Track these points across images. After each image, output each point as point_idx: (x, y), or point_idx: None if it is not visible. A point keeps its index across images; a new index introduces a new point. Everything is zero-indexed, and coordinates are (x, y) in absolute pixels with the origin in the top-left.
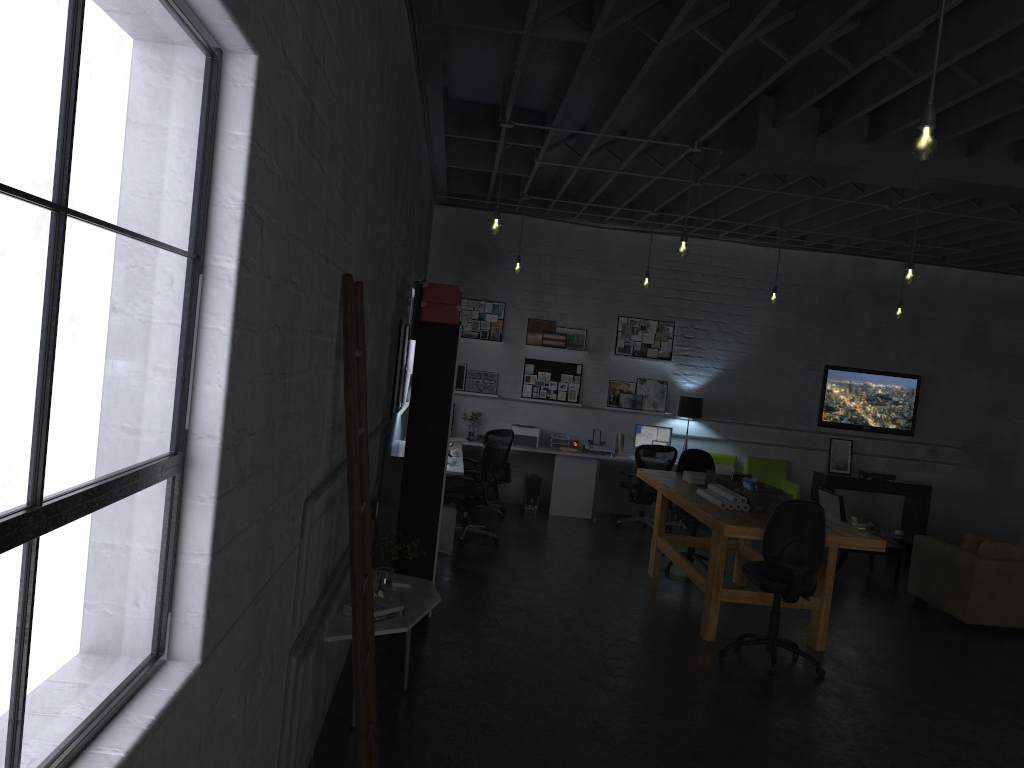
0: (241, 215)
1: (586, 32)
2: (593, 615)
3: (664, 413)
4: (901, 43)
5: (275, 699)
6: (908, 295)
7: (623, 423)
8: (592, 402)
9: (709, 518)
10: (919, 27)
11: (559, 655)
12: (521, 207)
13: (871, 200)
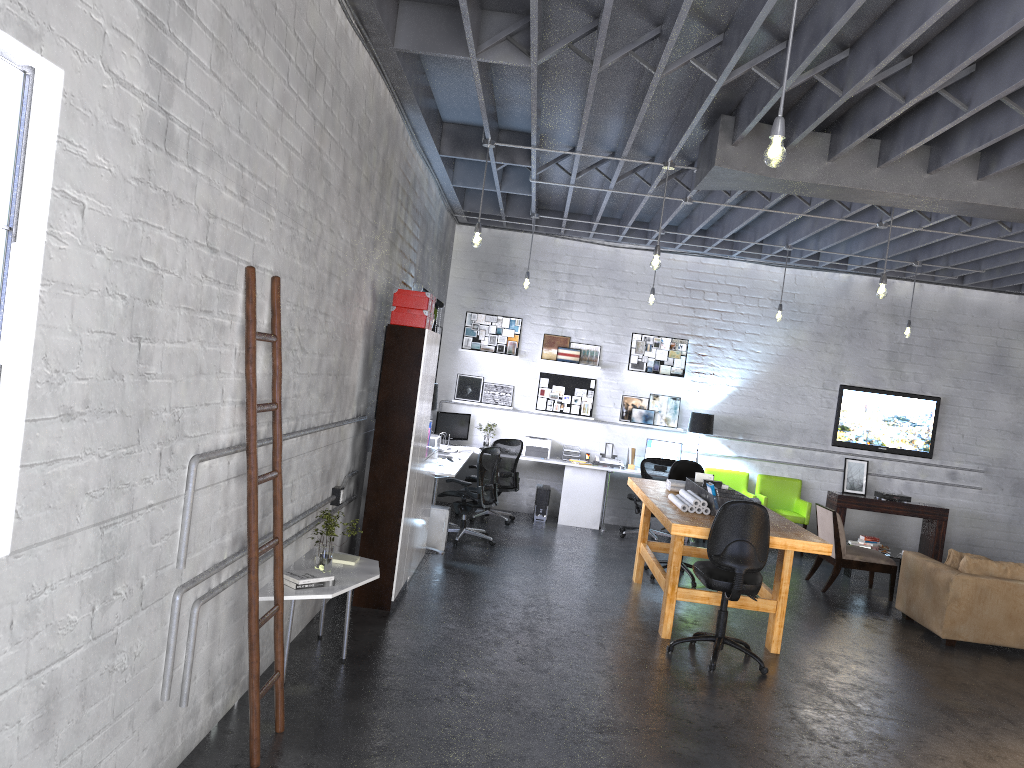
0: (47, 196)
1: (528, 57)
2: (558, 610)
3: (675, 428)
4: (827, 63)
5: (151, 625)
6: (927, 316)
7: (635, 438)
8: (605, 416)
9: (664, 518)
10: (819, 47)
11: (507, 641)
12: (538, 226)
13: (865, 219)
